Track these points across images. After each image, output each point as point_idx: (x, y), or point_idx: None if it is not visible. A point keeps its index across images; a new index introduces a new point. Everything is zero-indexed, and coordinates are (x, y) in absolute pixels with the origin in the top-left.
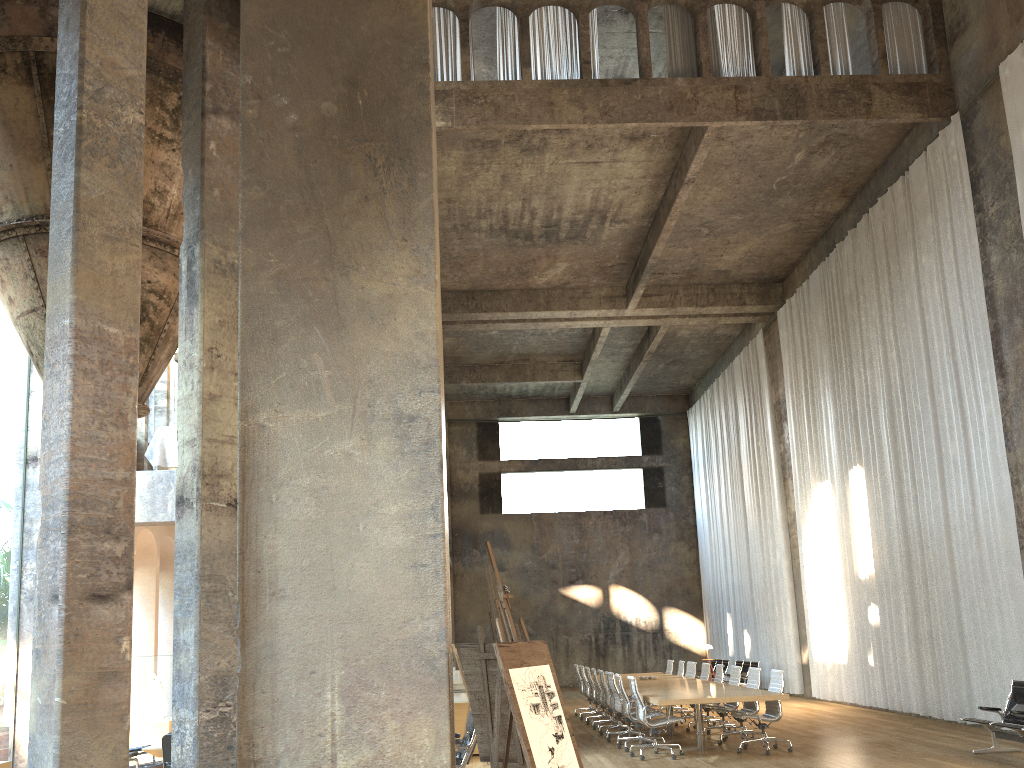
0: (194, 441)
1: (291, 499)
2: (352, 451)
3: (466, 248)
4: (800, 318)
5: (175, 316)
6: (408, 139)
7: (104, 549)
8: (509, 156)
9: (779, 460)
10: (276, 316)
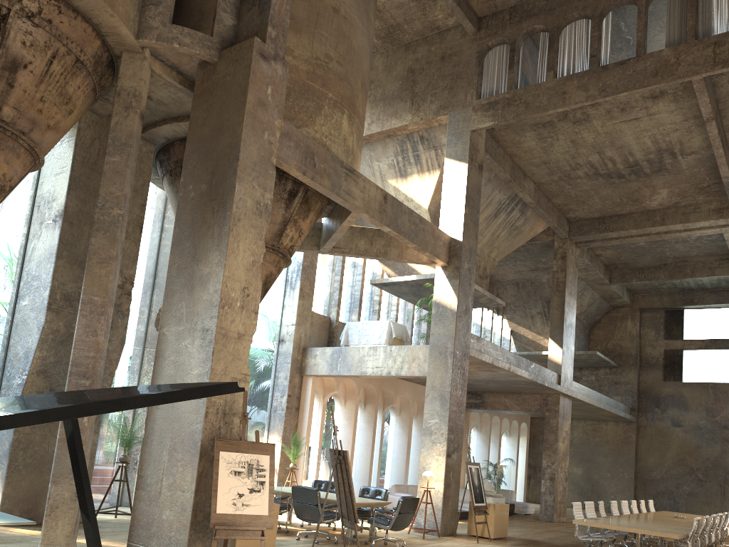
0: None
1: (167, 366)
2: (187, 345)
3: (578, 190)
4: None
5: None
6: (226, 196)
7: (82, 382)
8: (566, 128)
9: None
10: (175, 285)
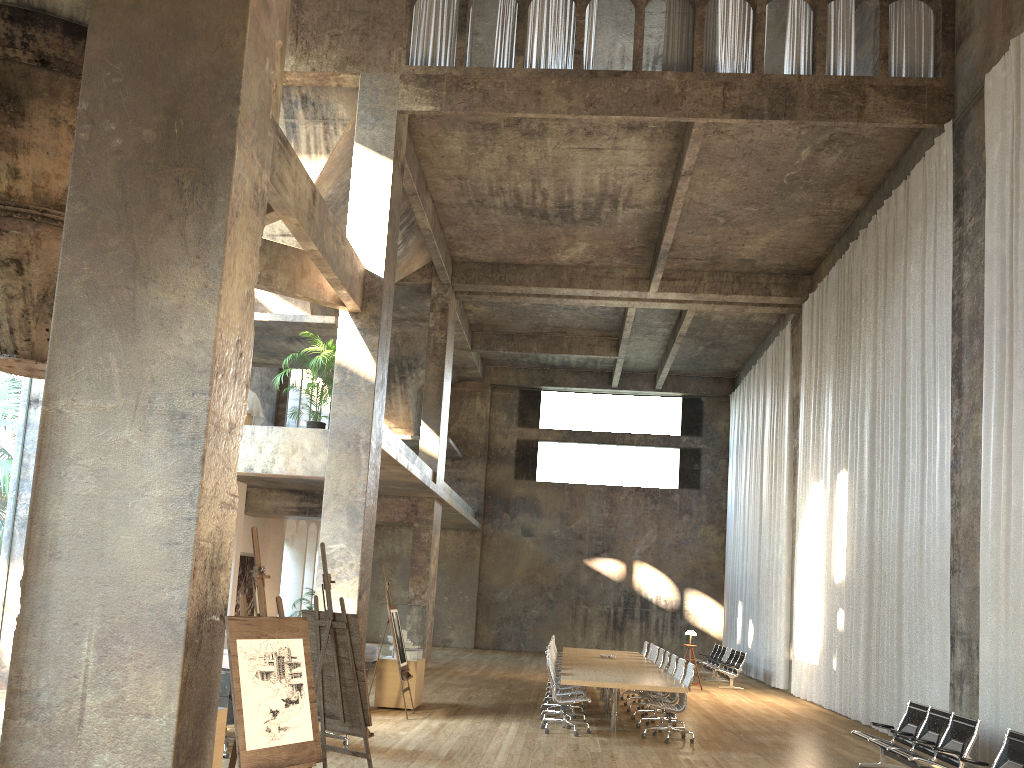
0: None
1: (76, 476)
2: (131, 440)
3: (485, 223)
4: (818, 314)
5: None
6: (213, 166)
7: None
8: (511, 139)
9: (791, 455)
10: (83, 317)
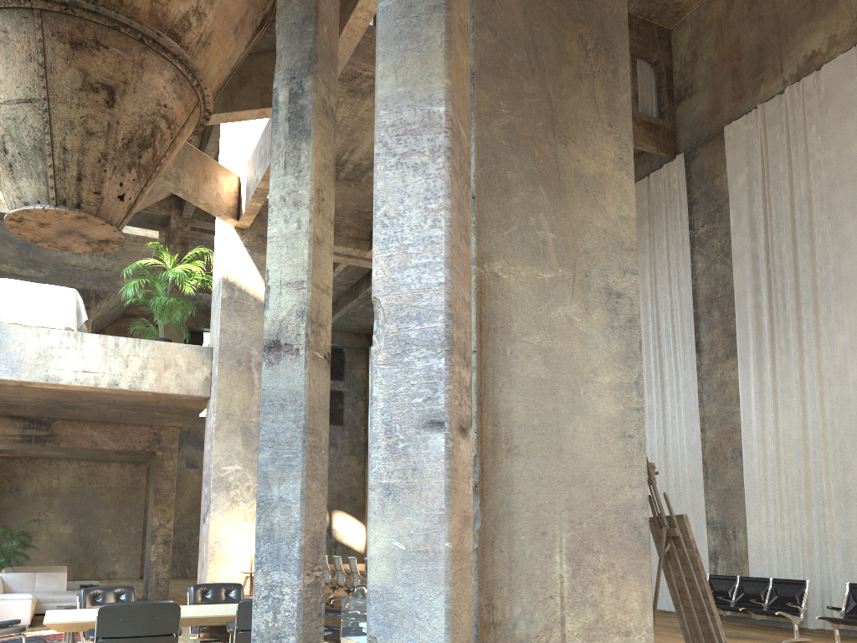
0: (302, 284)
1: (522, 355)
2: (572, 317)
3: None
4: None
5: (171, 151)
6: (611, 33)
7: (463, 376)
8: None
9: None
10: (507, 167)
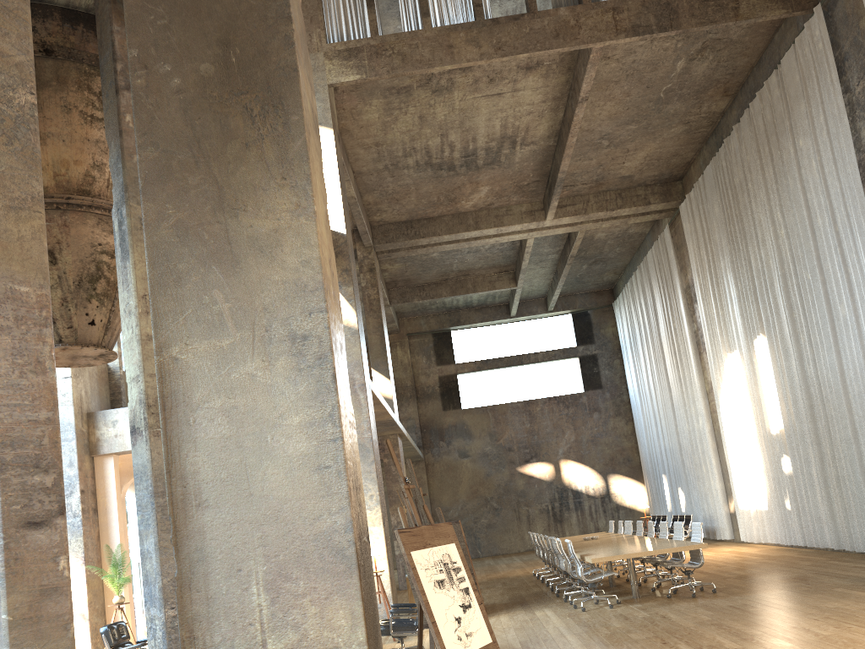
0: (138, 377)
1: (206, 420)
2: (255, 372)
3: (399, 184)
4: (699, 210)
5: None
6: (279, 87)
7: (35, 482)
8: (422, 98)
9: (694, 337)
10: (178, 260)
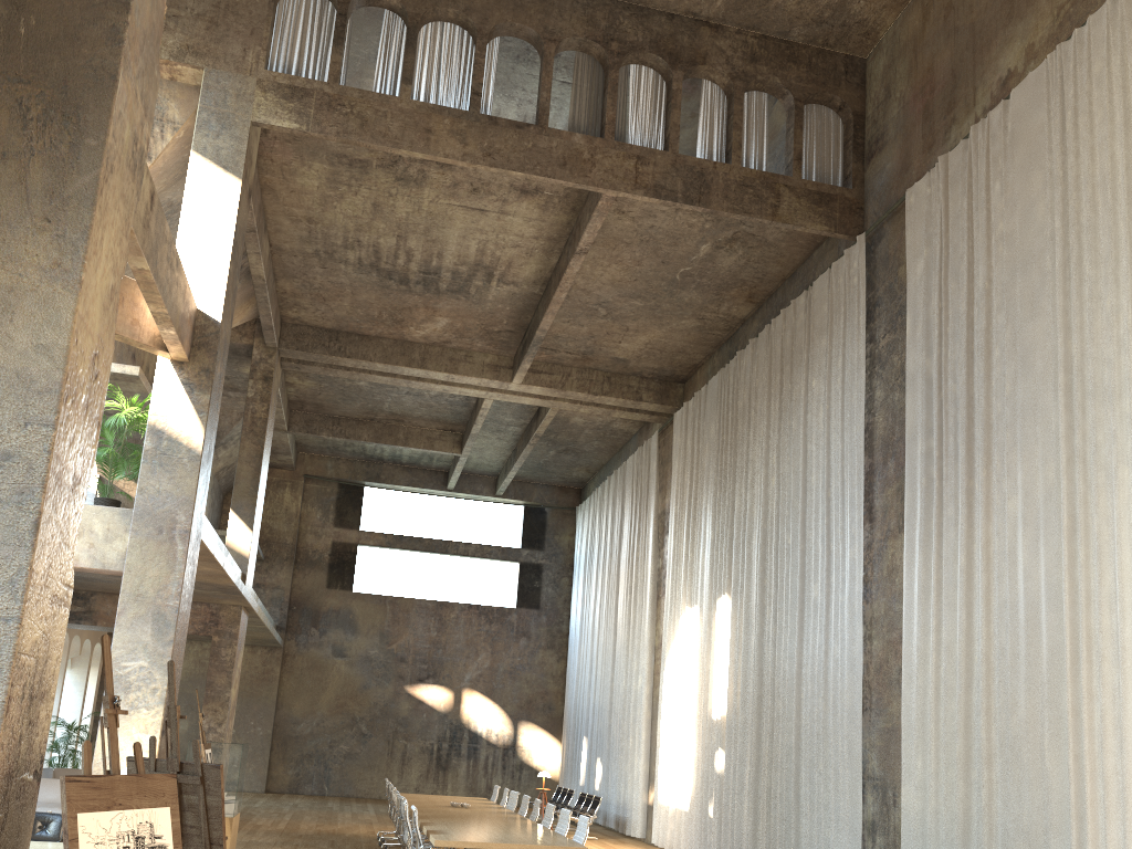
0: None
1: None
2: None
3: (330, 280)
4: (694, 425)
5: None
6: (81, 92)
7: None
8: (382, 182)
9: (656, 576)
10: None
